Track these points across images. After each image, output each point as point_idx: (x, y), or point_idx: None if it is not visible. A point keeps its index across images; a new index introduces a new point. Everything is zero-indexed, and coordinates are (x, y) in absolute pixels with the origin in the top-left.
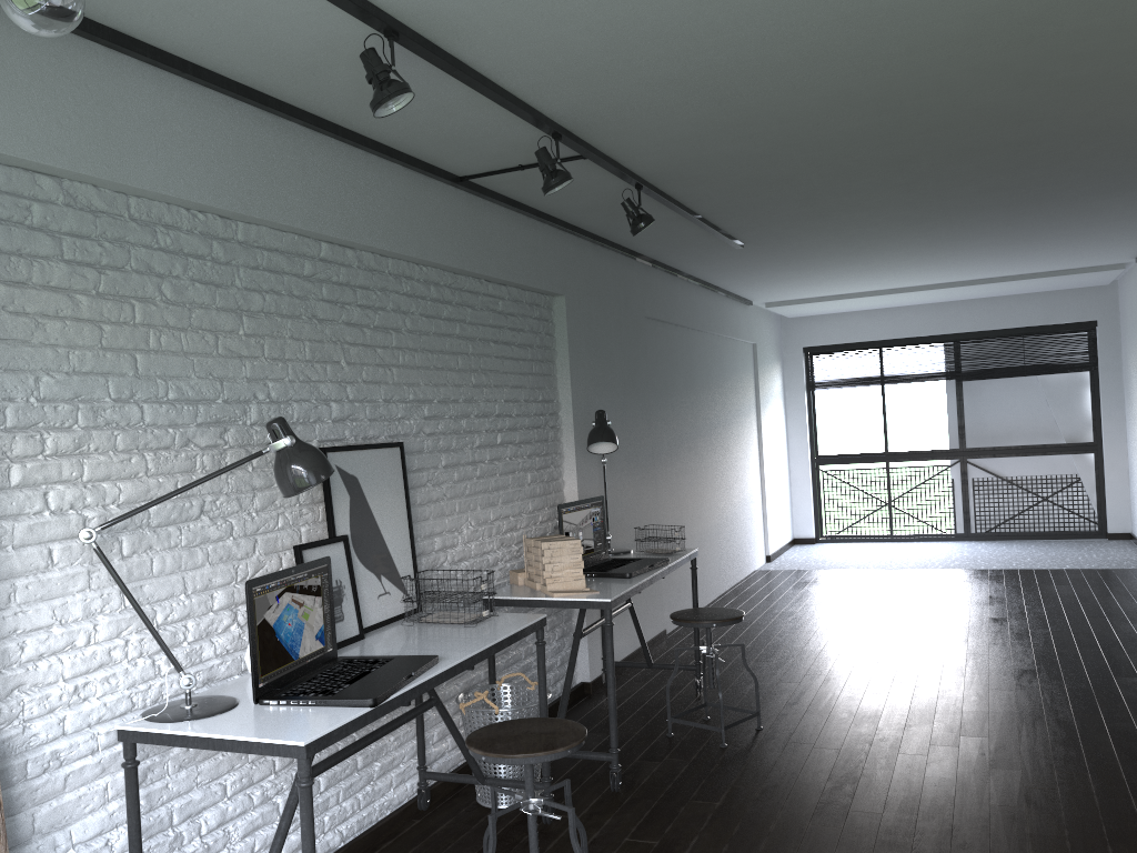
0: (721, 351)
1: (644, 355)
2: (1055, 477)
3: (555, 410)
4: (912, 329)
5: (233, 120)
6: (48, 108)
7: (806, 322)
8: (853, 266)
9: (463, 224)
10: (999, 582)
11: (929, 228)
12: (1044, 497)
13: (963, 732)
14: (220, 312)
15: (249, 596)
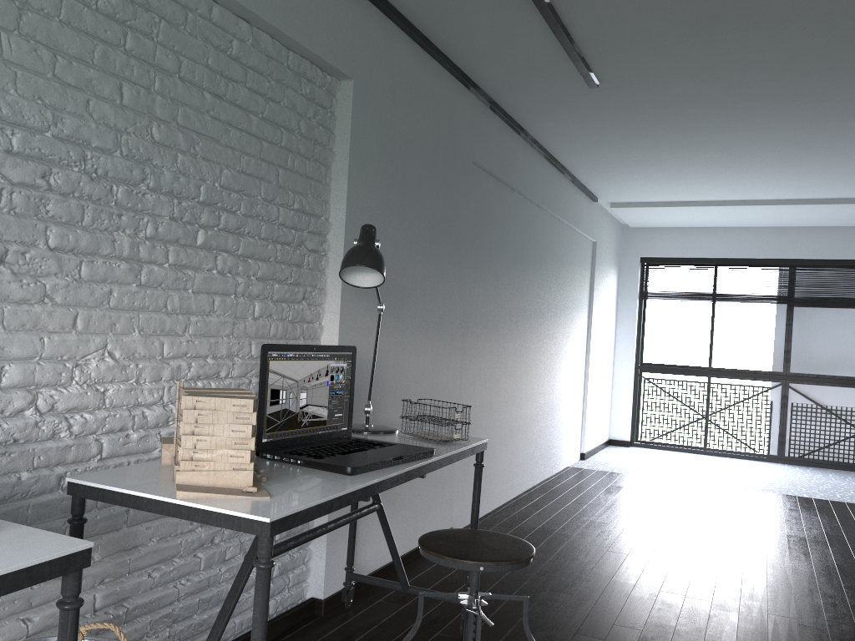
0: (559, 237)
1: (466, 205)
2: None
3: (321, 230)
4: (750, 250)
5: None
6: None
7: (647, 233)
8: (714, 152)
9: None
10: (831, 516)
11: (828, 86)
12: None
13: None
14: None
15: None
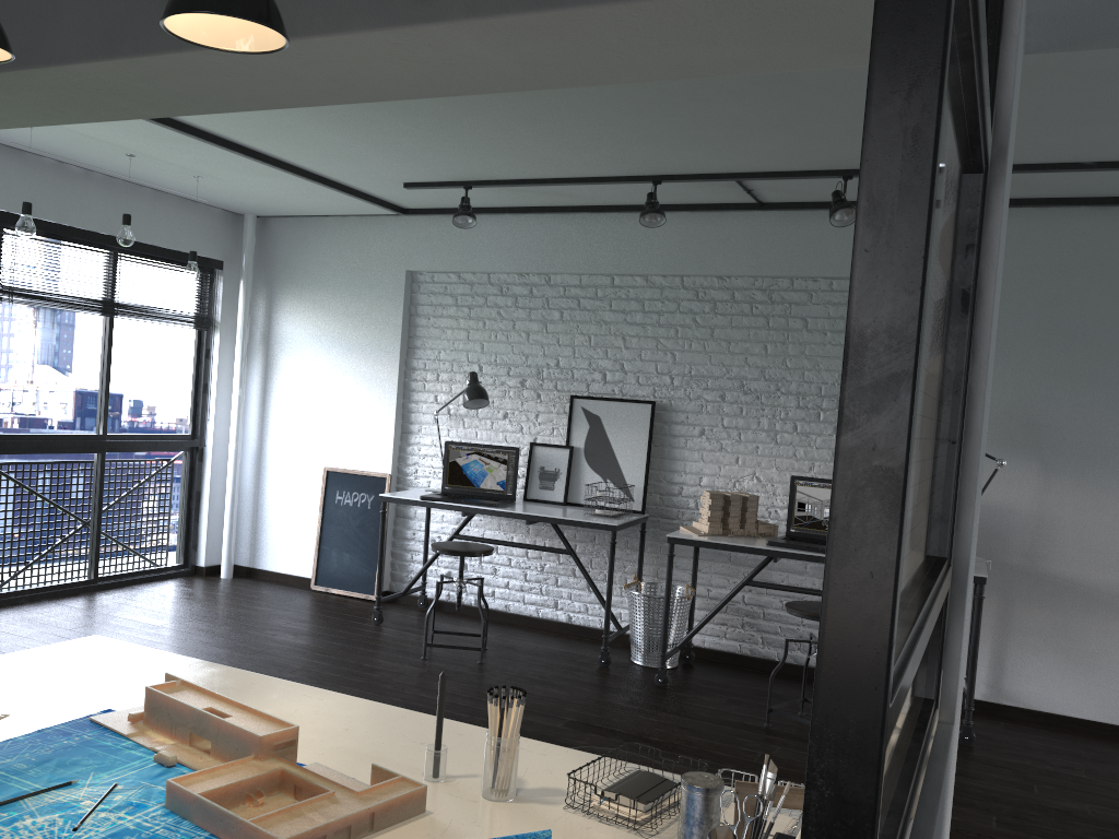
0: None
1: None
2: None
3: None
4: None
5: (538, 225)
6: (444, 248)
7: None
8: None
9: (769, 239)
10: None
11: None
12: None
13: None
14: (530, 322)
15: (445, 447)
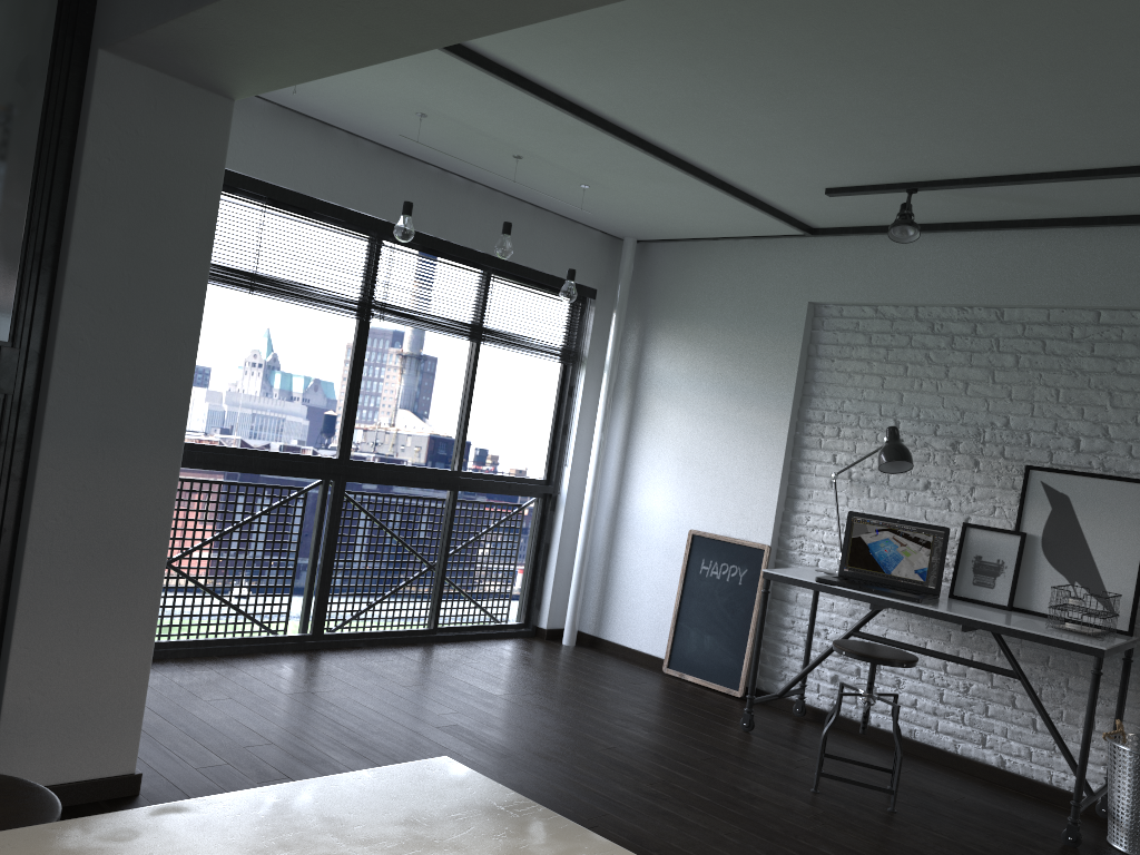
0: None
1: None
2: None
3: None
4: None
5: (992, 245)
6: (859, 275)
7: None
8: None
9: None
10: None
11: None
12: None
13: None
14: (971, 368)
15: (847, 519)
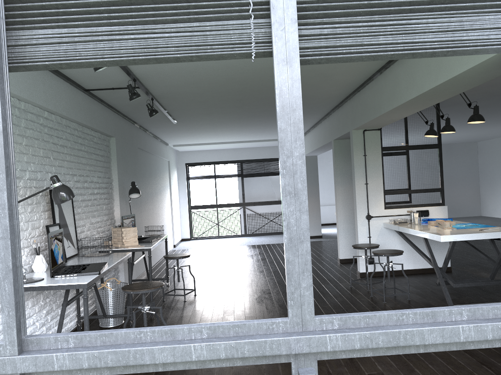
0: (159, 163)
1: (138, 162)
2: (274, 212)
3: (111, 181)
4: (226, 157)
5: None
6: None
7: (186, 153)
8: (211, 132)
9: (86, 107)
10: (260, 248)
11: (241, 121)
12: (271, 219)
13: (262, 288)
14: (18, 136)
15: (49, 239)
